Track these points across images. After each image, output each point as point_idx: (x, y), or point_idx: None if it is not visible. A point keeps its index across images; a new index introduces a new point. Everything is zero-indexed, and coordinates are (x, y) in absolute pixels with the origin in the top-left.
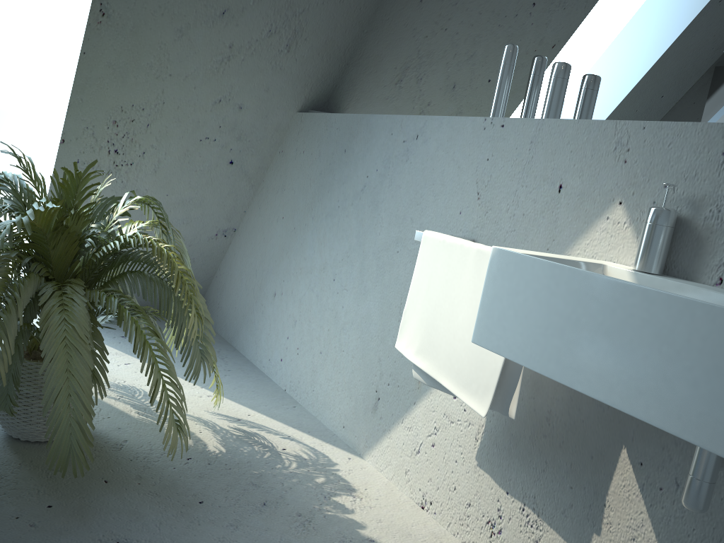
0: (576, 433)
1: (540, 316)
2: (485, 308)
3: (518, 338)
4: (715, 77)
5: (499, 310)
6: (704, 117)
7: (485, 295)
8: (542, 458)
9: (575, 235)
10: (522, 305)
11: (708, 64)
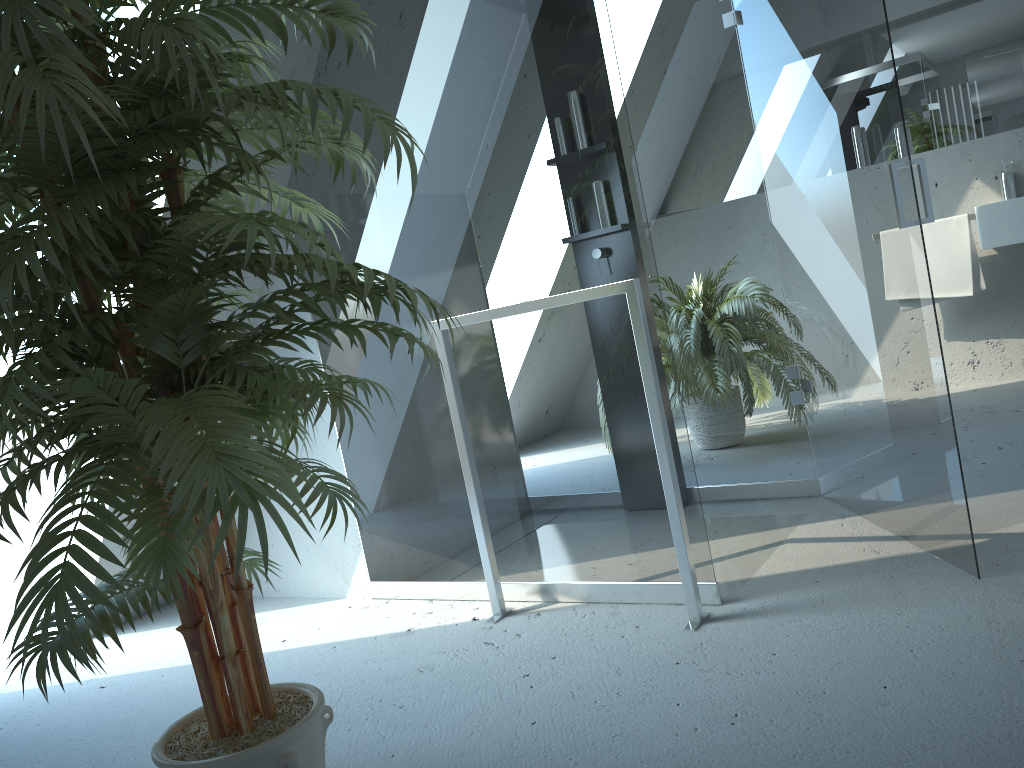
0: (1001, 289)
1: (1017, 221)
2: (984, 232)
3: (1009, 234)
4: (986, 112)
5: (993, 229)
6: (989, 130)
7: (981, 227)
8: (987, 311)
9: (957, 203)
10: (1005, 221)
11: (980, 108)
